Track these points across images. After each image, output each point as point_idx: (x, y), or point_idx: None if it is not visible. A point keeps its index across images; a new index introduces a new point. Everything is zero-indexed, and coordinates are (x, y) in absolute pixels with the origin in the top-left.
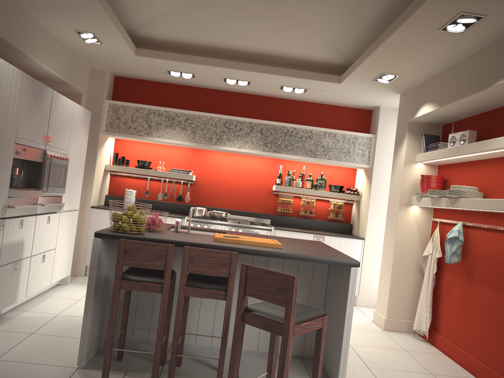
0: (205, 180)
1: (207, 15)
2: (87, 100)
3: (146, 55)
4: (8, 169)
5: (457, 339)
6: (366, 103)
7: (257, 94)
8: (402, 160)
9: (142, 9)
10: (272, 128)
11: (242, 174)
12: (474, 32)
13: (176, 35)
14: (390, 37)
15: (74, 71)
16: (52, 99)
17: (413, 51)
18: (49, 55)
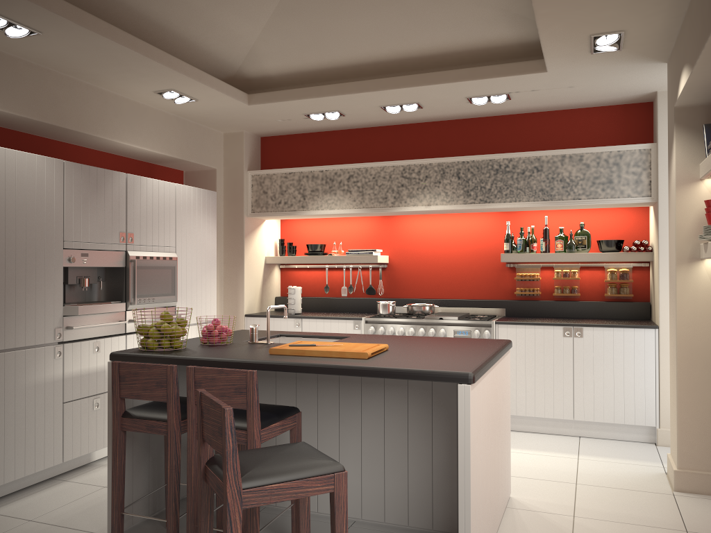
0: (403, 260)
1: (309, 23)
2: (225, 176)
3: (262, 101)
4: (57, 282)
5: None
6: (628, 92)
7: (451, 118)
8: (673, 180)
9: (226, 41)
10: (474, 166)
11: (455, 243)
12: None
13: (291, 63)
14: None
15: (192, 143)
16: (127, 185)
17: None
18: (140, 130)
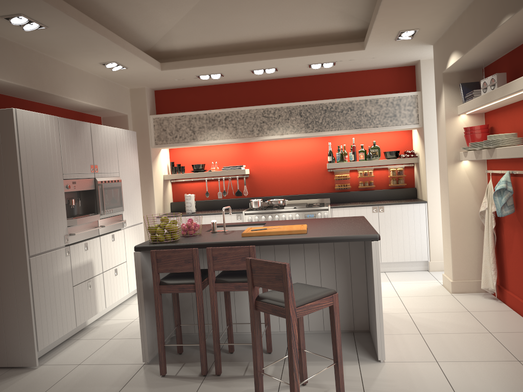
0: (259, 171)
1: (214, 17)
2: (133, 119)
3: (171, 67)
4: (62, 203)
5: (522, 294)
6: (404, 60)
7: (291, 76)
8: (443, 116)
9: (153, 28)
10: (310, 108)
11: (294, 158)
12: None
13: (193, 42)
14: None
15: (113, 97)
16: (91, 131)
17: (417, 6)
18: (85, 90)
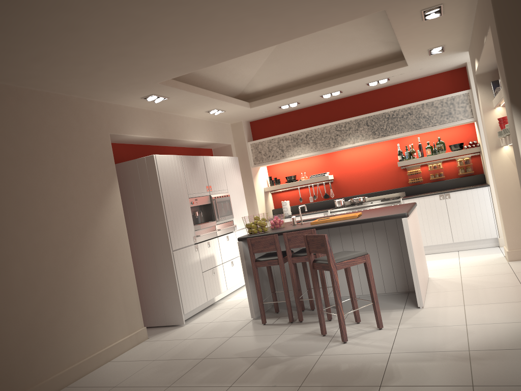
0: (342, 175)
1: (282, 63)
2: (236, 147)
3: (257, 104)
4: (189, 214)
5: None
6: (451, 65)
7: (356, 93)
8: (481, 110)
9: (239, 79)
10: (375, 118)
11: (370, 161)
12: (452, 10)
13: (271, 83)
14: (397, 36)
15: (218, 133)
16: (204, 162)
17: (428, 33)
18: (198, 132)
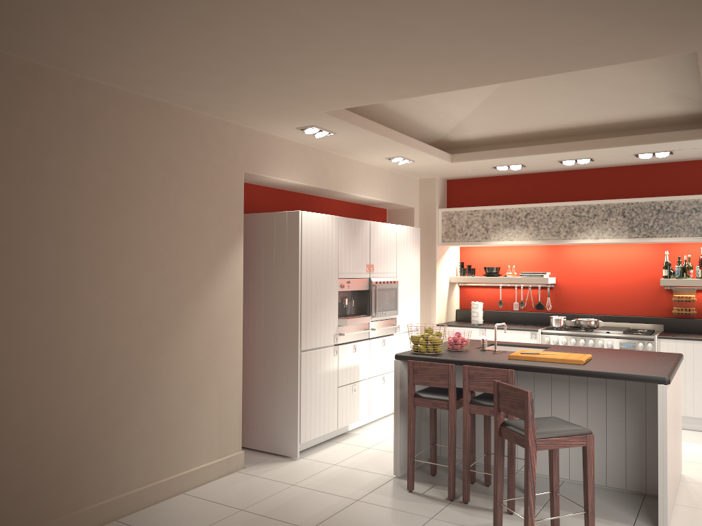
0: (569, 281)
1: (510, 106)
2: (420, 212)
3: (462, 159)
4: (335, 302)
5: None
6: None
7: (615, 165)
8: None
9: (443, 120)
10: (638, 207)
11: (616, 268)
12: None
13: (488, 131)
14: None
15: (399, 189)
16: (370, 229)
17: None
18: (370, 184)
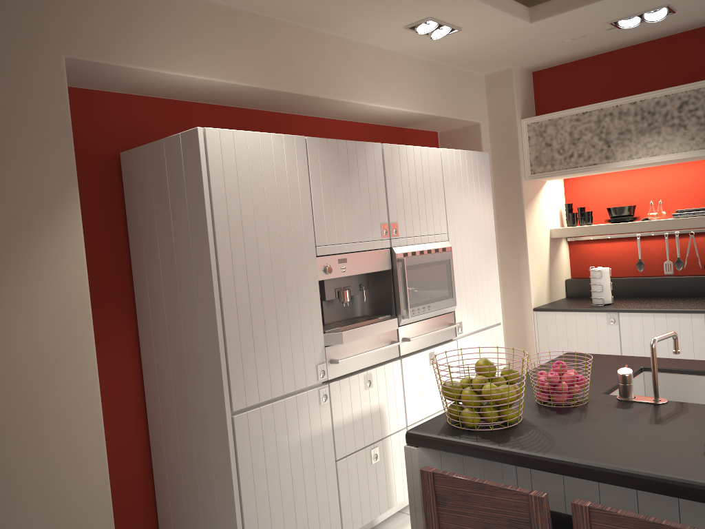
0: None
1: None
2: (492, 130)
3: (550, 12)
4: (313, 302)
5: None
6: None
7: None
8: None
9: None
10: None
11: None
12: None
13: None
14: None
15: (450, 93)
16: (384, 159)
17: None
18: (389, 85)
